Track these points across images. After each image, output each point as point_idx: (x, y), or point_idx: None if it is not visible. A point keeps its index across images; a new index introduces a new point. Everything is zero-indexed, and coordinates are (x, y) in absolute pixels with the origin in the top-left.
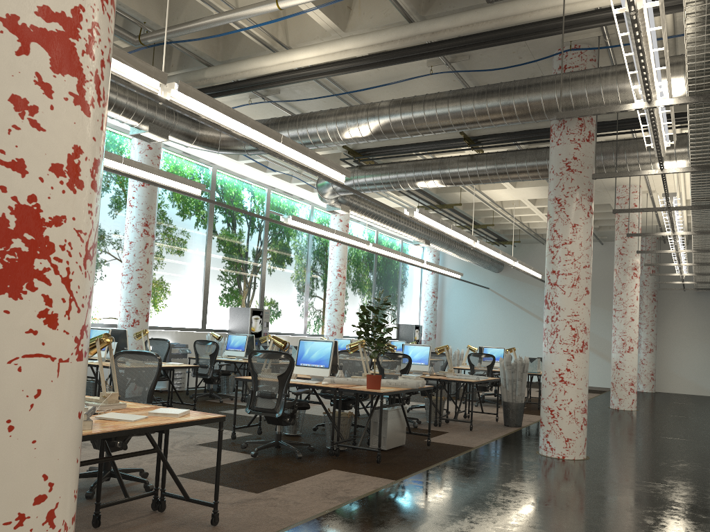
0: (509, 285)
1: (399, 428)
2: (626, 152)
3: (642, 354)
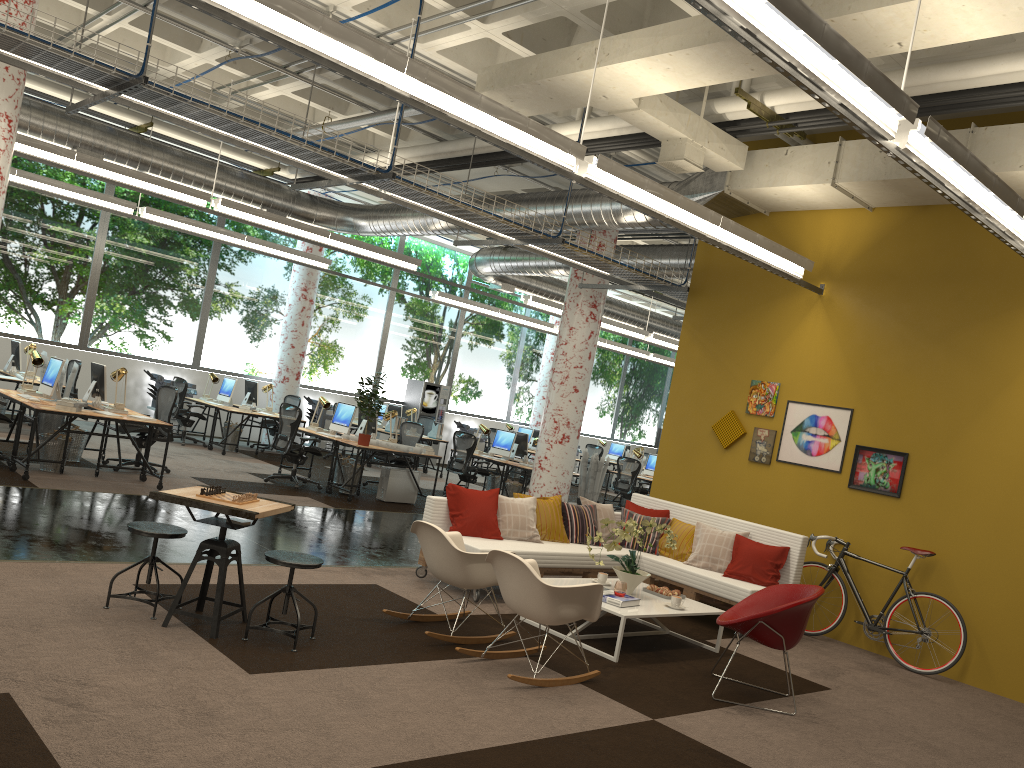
0: None
1: (407, 488)
2: None
3: None
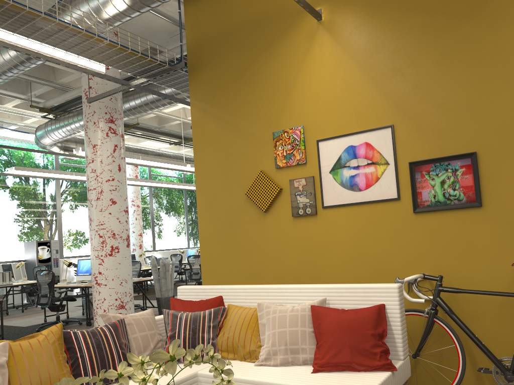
0: None
1: None
2: None
3: None
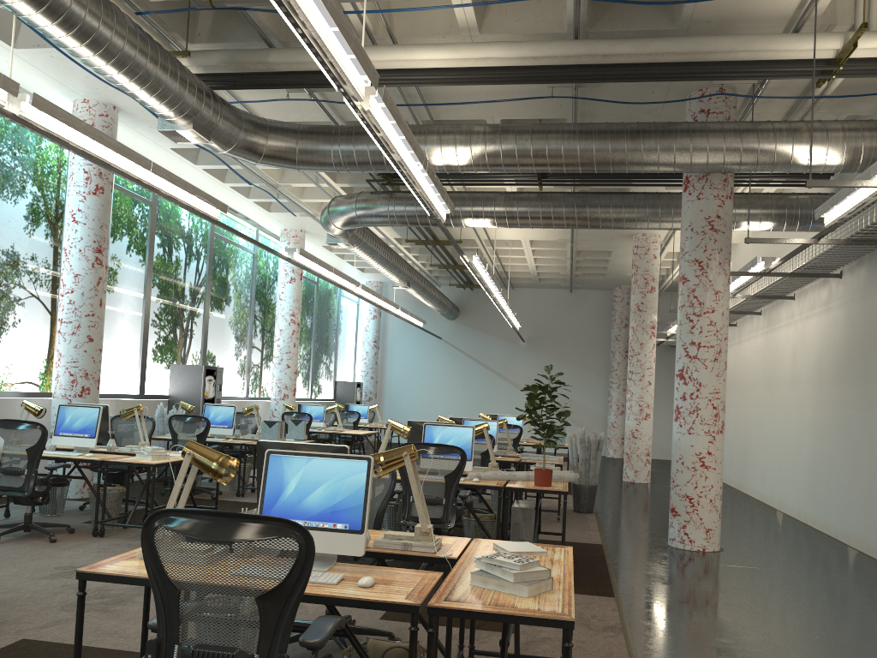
0: (466, 335)
1: None
2: None
3: (613, 416)
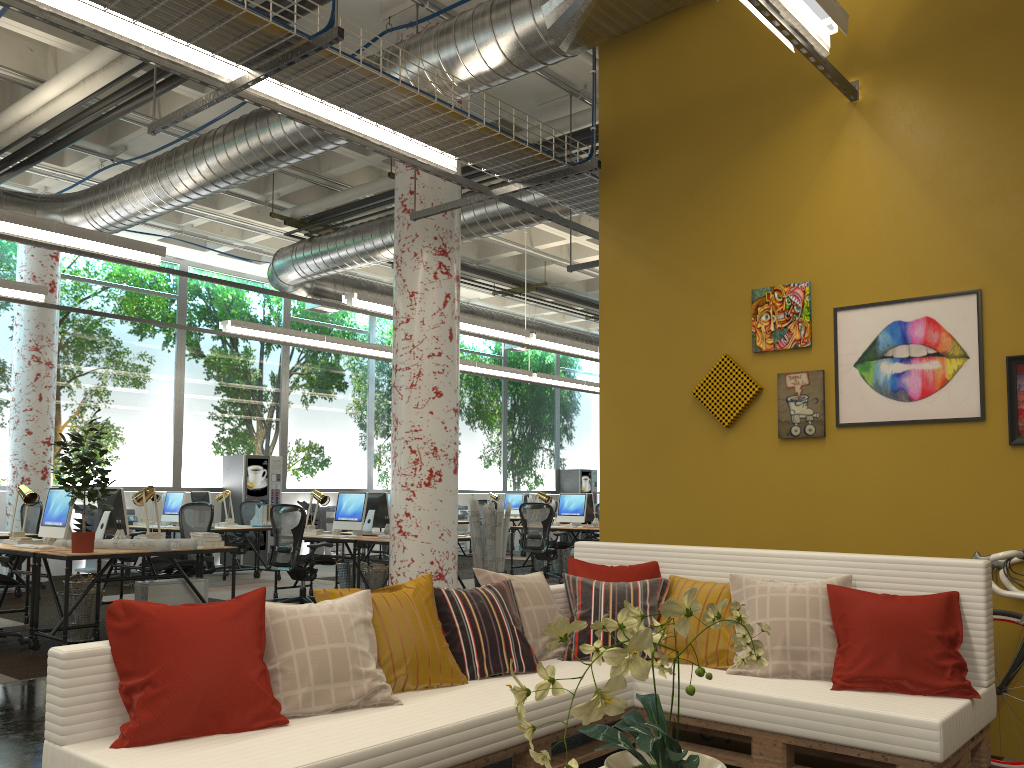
0: None
1: None
2: None
3: None
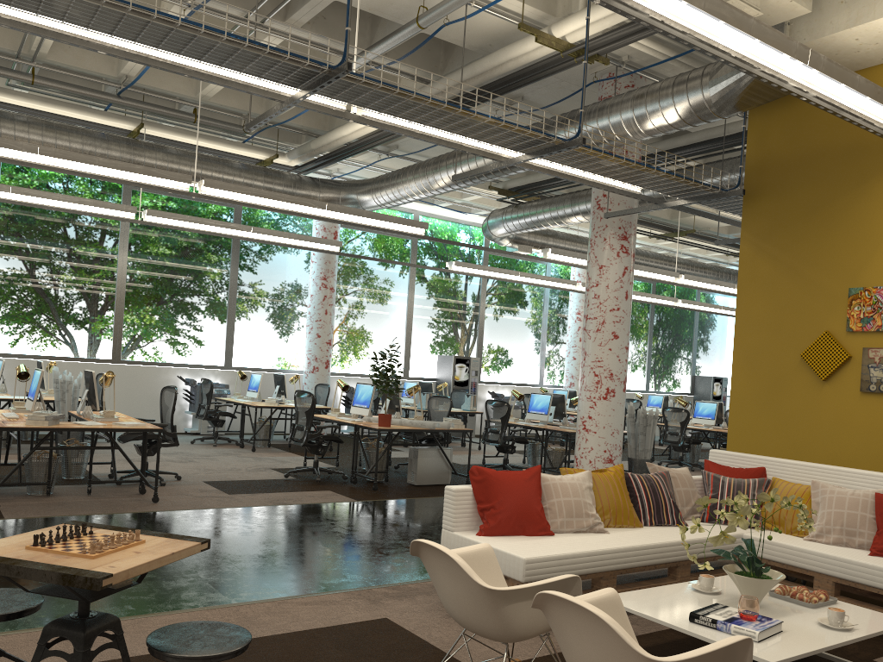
0: None
1: (439, 467)
2: (734, 172)
3: None
